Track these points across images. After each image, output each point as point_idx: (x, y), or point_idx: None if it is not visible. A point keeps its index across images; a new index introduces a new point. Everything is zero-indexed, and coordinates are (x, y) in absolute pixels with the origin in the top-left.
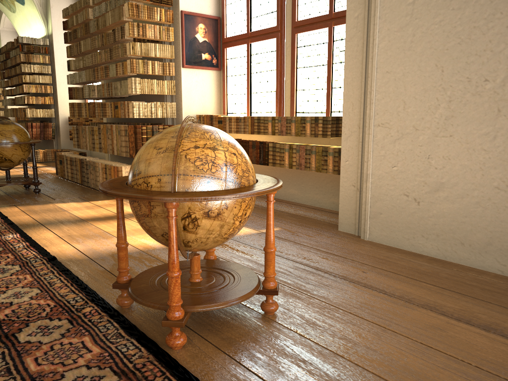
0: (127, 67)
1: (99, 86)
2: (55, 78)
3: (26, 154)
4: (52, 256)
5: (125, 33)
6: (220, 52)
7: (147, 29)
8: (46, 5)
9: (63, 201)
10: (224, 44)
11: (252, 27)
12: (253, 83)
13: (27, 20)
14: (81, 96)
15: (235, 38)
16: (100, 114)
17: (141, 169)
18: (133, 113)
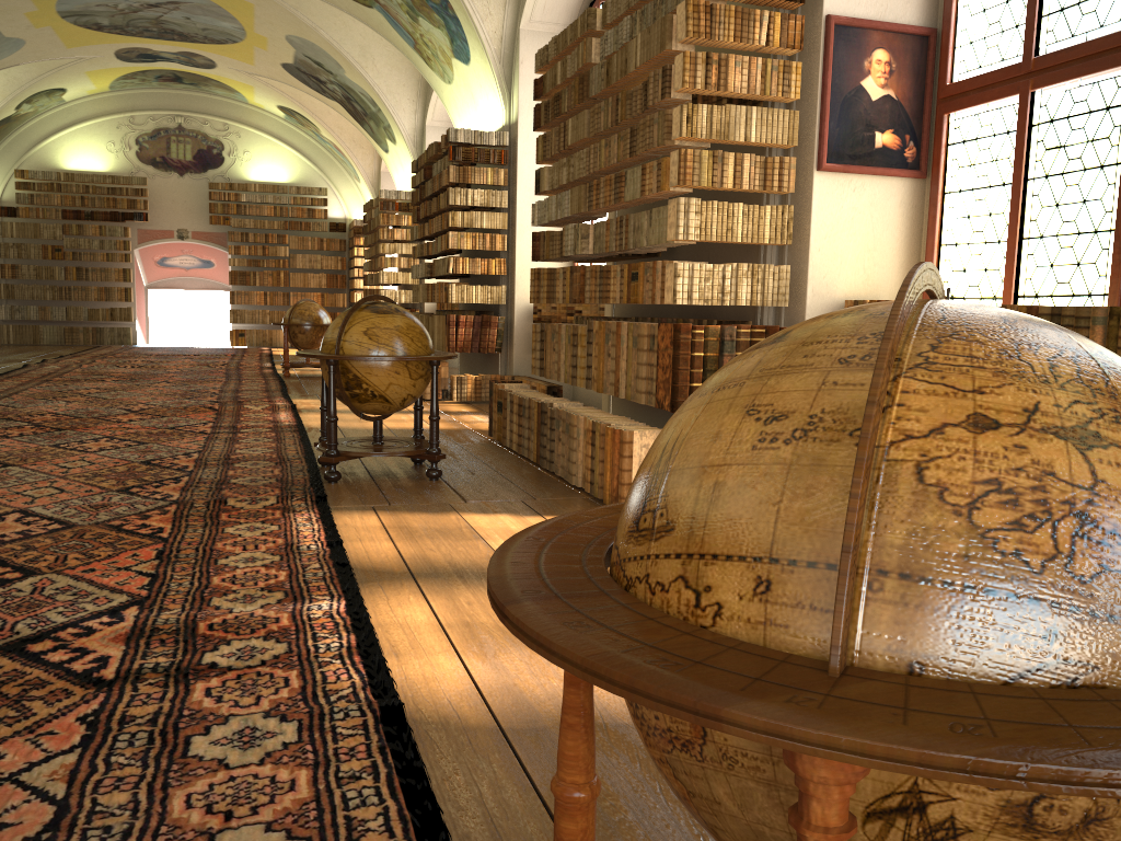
0: (669, 172)
1: (599, 226)
2: (514, 217)
3: (418, 385)
4: (396, 703)
5: (673, 85)
6: (928, 128)
7: (731, 69)
8: (511, 60)
9: (484, 507)
10: (943, 102)
11: (1041, 43)
12: (1032, 209)
13: (472, 97)
14: (557, 252)
15: (981, 81)
16: (595, 296)
17: (673, 511)
18: (675, 293)
